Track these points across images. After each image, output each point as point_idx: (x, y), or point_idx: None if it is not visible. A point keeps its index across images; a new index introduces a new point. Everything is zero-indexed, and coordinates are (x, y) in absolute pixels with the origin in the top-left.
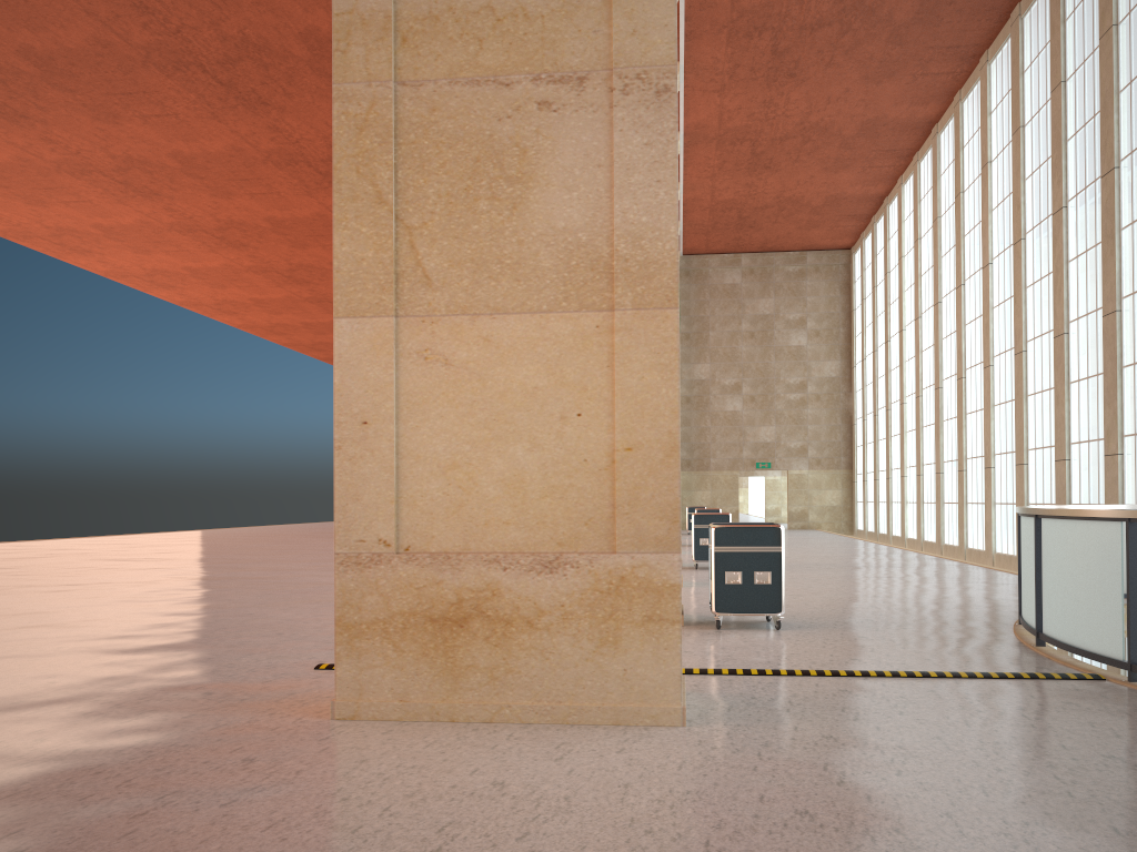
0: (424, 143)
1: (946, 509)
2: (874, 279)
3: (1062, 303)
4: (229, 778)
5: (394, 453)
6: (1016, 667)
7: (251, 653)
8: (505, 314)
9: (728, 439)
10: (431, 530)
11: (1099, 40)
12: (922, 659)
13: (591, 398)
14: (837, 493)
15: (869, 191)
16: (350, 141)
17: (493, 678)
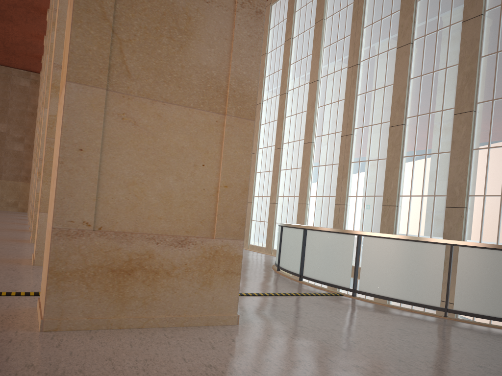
0: None
1: None
2: None
3: (257, 140)
4: None
5: (98, 171)
6: (307, 290)
7: None
8: (171, 104)
9: None
10: (116, 219)
11: (285, 42)
12: (270, 287)
13: (210, 158)
14: None
15: None
16: None
17: (145, 303)
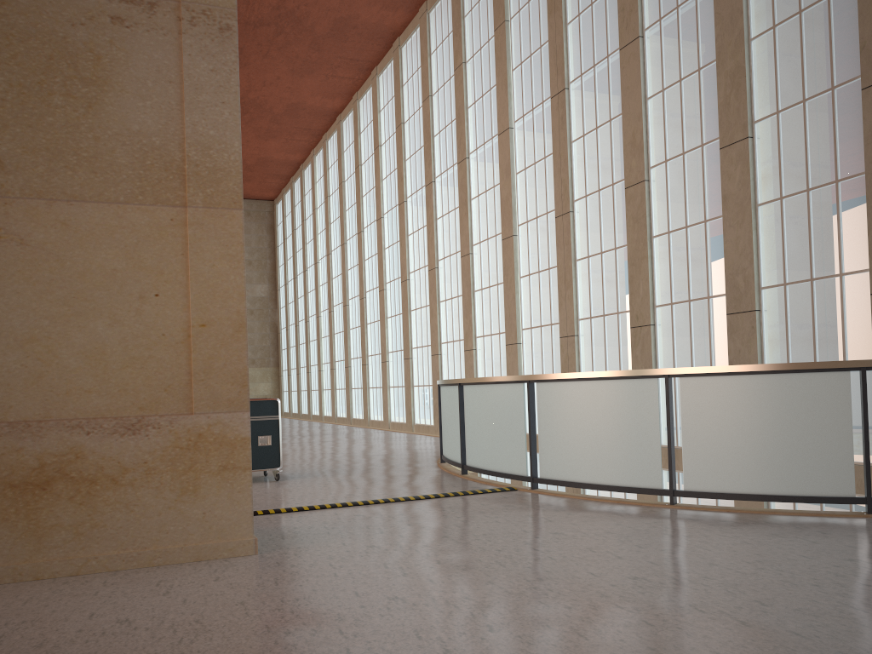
0: None
1: (354, 393)
2: (294, 224)
3: (433, 247)
4: None
5: None
6: (459, 488)
7: None
8: (83, 202)
9: None
10: (9, 401)
11: (454, 71)
12: (395, 490)
13: (167, 281)
14: (268, 385)
15: (290, 158)
16: None
17: (79, 534)
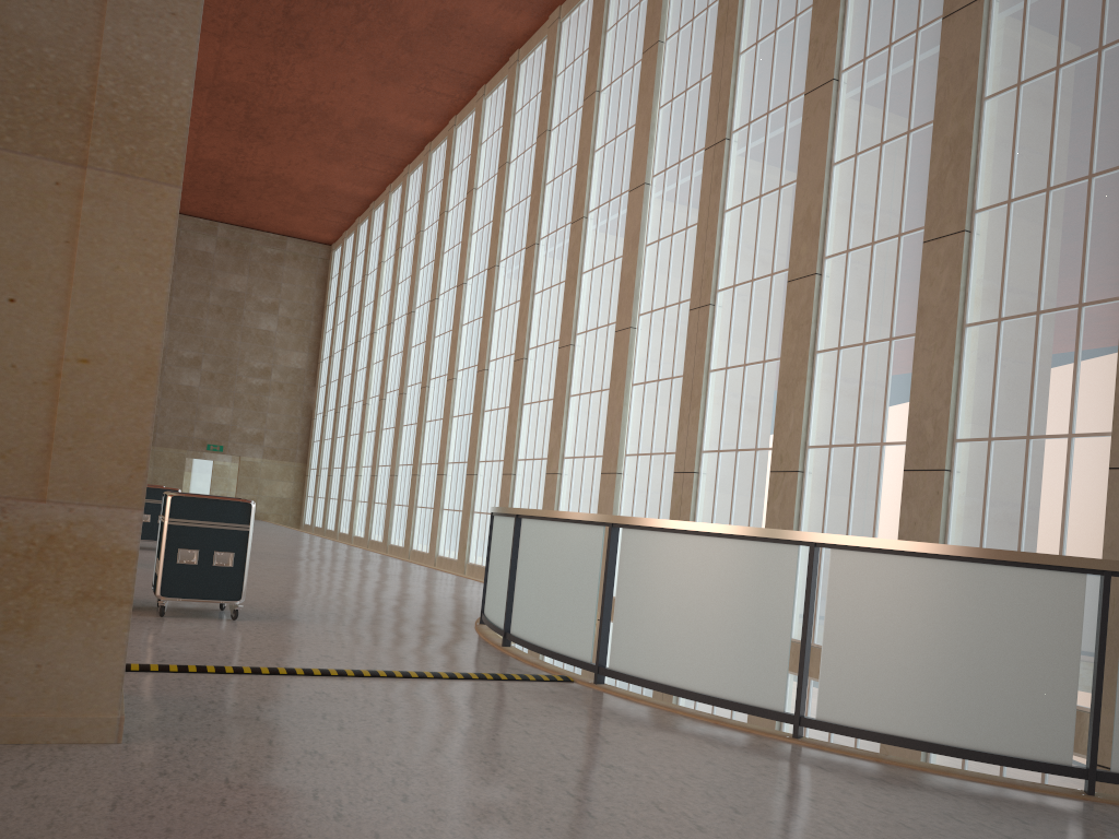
0: None
1: (396, 511)
2: (352, 278)
3: (525, 330)
4: None
5: None
6: (491, 667)
7: None
8: None
9: (180, 415)
10: None
11: (584, 101)
12: (397, 657)
13: (34, 281)
14: (289, 485)
15: (359, 191)
16: None
17: None
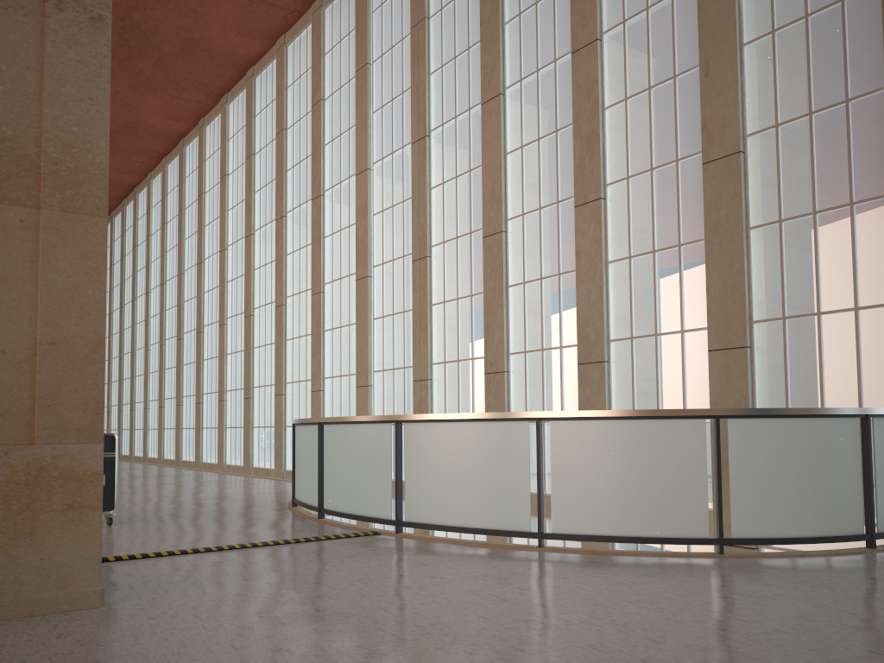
0: None
1: (185, 433)
2: (123, 249)
3: (282, 283)
4: None
5: None
6: (319, 532)
7: None
8: None
9: None
10: None
11: (312, 107)
12: (250, 534)
13: (12, 291)
14: None
15: (124, 179)
16: None
17: None
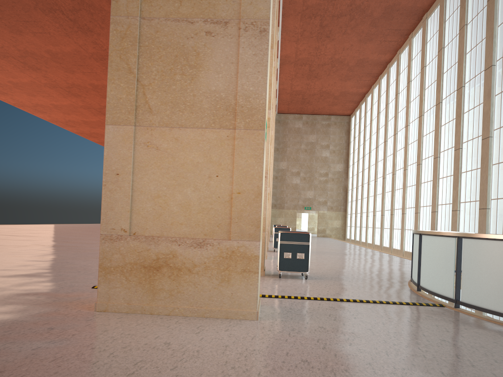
0: (152, 47)
1: (384, 231)
2: (359, 129)
3: (437, 144)
4: (39, 336)
5: (131, 189)
6: (407, 299)
7: (63, 280)
8: (185, 128)
9: (293, 196)
10: (146, 225)
11: (459, 31)
12: (367, 294)
13: (223, 169)
14: (339, 222)
15: (359, 90)
16: (117, 43)
17: (171, 295)
